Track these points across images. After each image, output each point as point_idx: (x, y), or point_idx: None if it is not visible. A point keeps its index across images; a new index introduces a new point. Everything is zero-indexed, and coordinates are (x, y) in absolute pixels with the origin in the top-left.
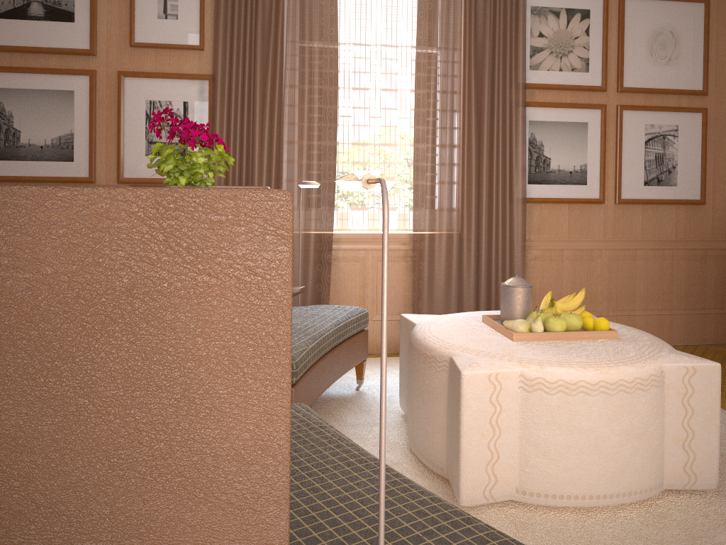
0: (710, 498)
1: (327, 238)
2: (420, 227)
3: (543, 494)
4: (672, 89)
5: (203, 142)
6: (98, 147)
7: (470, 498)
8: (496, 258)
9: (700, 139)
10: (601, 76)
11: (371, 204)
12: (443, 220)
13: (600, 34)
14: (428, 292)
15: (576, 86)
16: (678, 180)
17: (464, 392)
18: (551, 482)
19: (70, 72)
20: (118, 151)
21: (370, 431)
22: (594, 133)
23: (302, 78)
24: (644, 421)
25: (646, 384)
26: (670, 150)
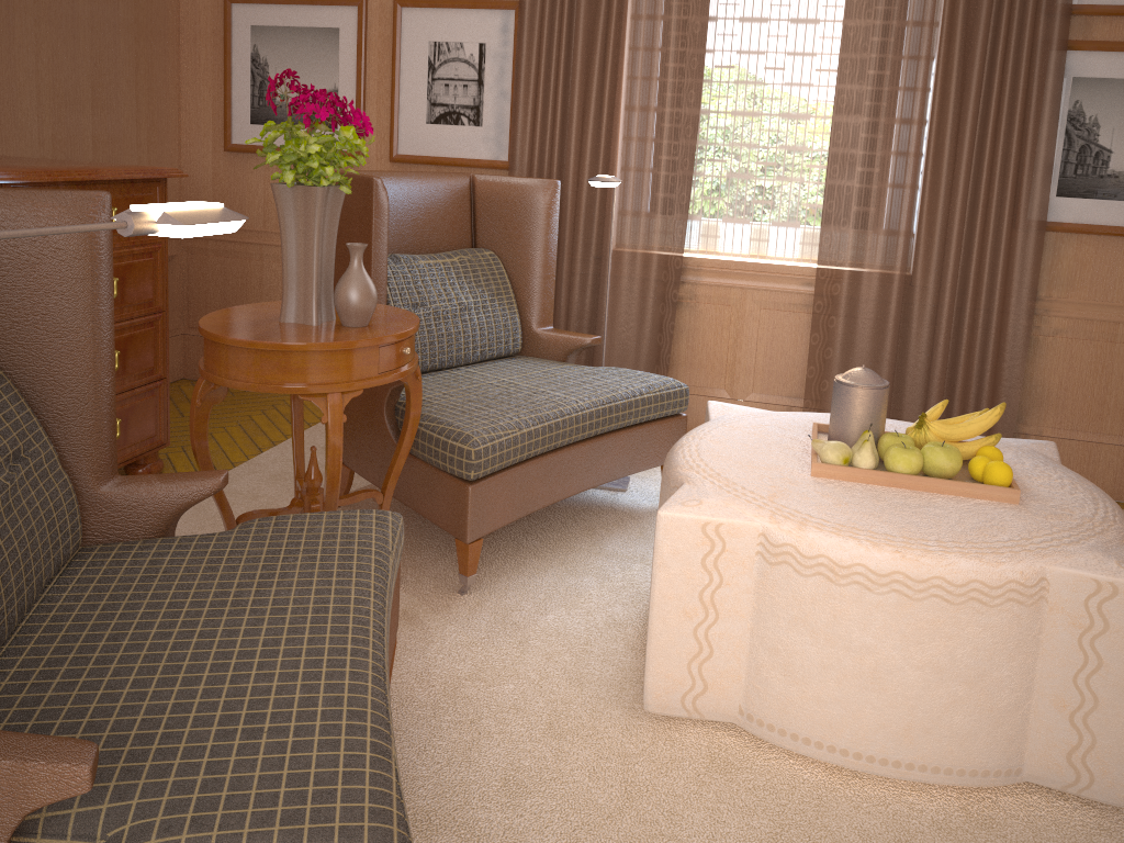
0: (1116, 822)
1: (674, 265)
2: (836, 259)
3: (777, 729)
4: None
5: (504, 106)
6: (368, 110)
7: (659, 703)
8: (972, 325)
9: None
10: None
11: (756, 215)
12: (878, 250)
13: None
14: (842, 367)
15: None
16: None
17: (659, 542)
18: (792, 714)
19: (334, 2)
20: (390, 116)
21: (626, 568)
22: None
23: (653, 4)
24: (980, 658)
25: (993, 596)
26: None
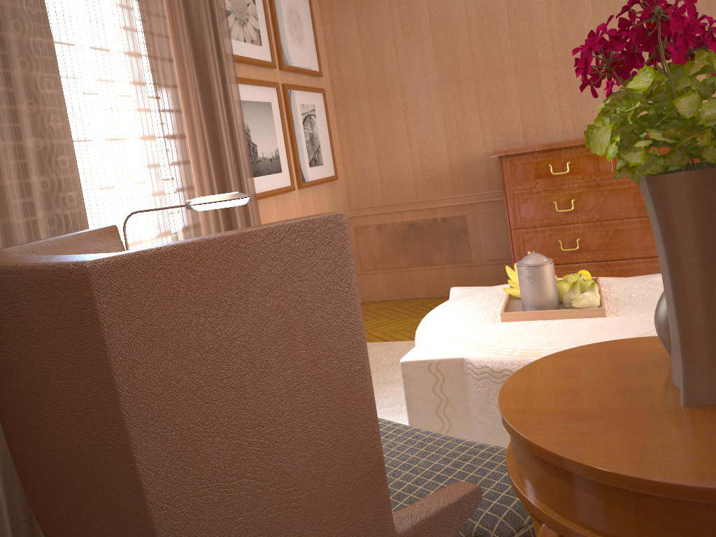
0: None
1: None
2: None
3: None
4: (307, 69)
5: None
6: None
7: None
8: None
9: (326, 118)
10: (270, 51)
11: None
12: None
13: (262, 4)
14: None
15: (259, 60)
16: (323, 159)
17: None
18: None
19: None
20: None
21: None
22: (277, 114)
23: None
24: None
25: None
26: (315, 129)
